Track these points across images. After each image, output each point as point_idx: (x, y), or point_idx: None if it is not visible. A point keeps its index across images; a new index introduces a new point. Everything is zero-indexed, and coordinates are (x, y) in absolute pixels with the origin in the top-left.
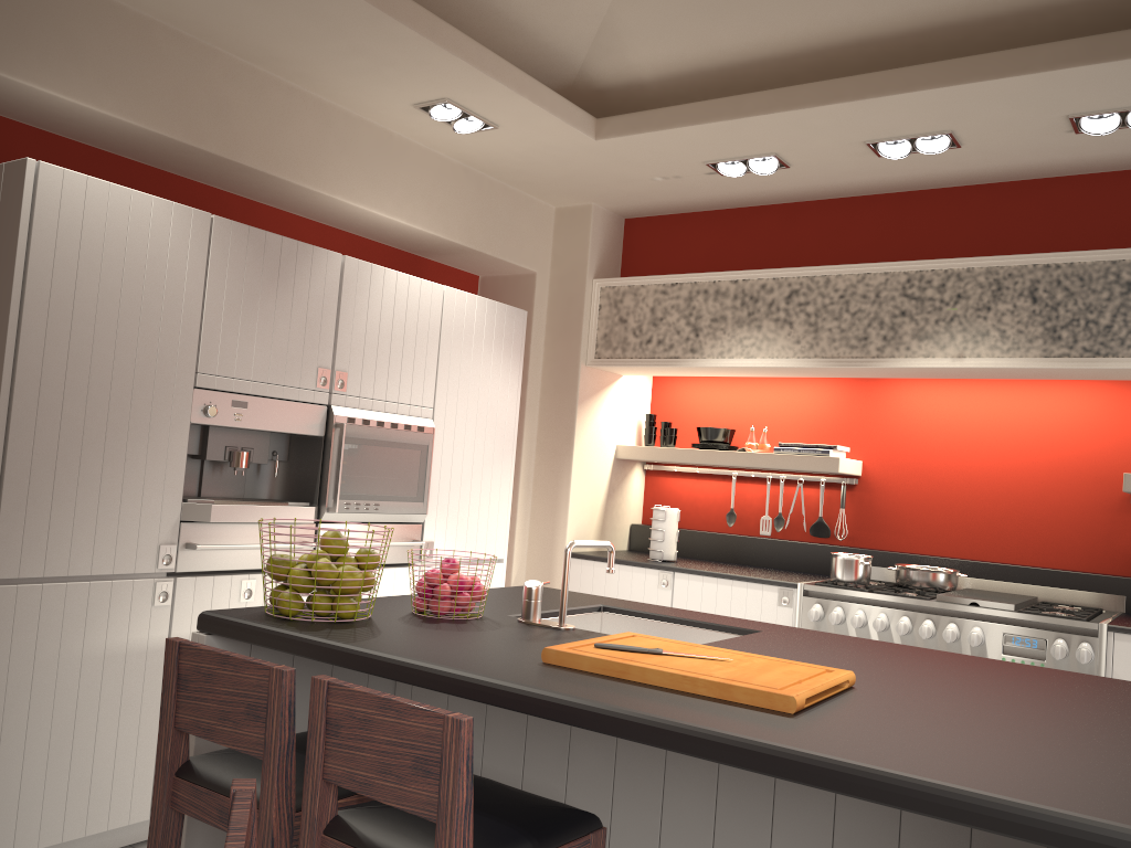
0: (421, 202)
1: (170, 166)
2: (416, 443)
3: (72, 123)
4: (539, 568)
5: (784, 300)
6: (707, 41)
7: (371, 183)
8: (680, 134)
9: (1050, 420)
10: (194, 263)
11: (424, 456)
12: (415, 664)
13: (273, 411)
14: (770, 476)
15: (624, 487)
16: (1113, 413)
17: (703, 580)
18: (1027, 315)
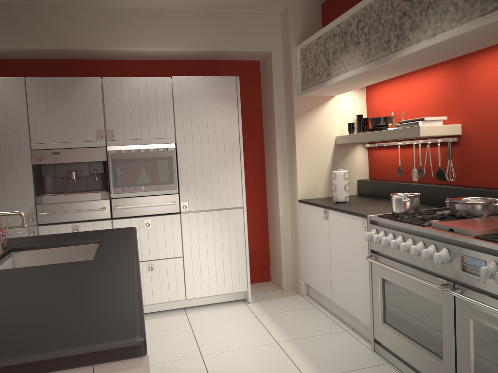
0: (176, 36)
1: (61, 57)
2: (164, 156)
3: (5, 54)
4: (292, 208)
5: (356, 29)
6: None
7: (142, 36)
8: None
9: None
10: (20, 99)
11: (170, 162)
12: None
13: (74, 153)
14: (414, 142)
15: (347, 159)
16: None
17: (337, 214)
18: None
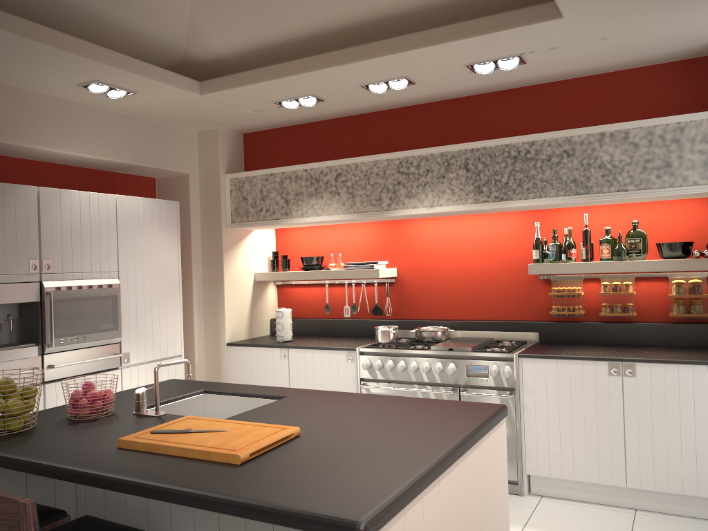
0: (99, 141)
1: None
2: (108, 295)
3: None
4: (212, 354)
5: (334, 180)
6: (254, 32)
7: (60, 135)
8: (250, 88)
9: (494, 234)
10: None
11: (115, 302)
12: (34, 461)
13: None
14: (346, 282)
15: (263, 297)
16: (526, 227)
17: (304, 351)
18: (464, 179)
